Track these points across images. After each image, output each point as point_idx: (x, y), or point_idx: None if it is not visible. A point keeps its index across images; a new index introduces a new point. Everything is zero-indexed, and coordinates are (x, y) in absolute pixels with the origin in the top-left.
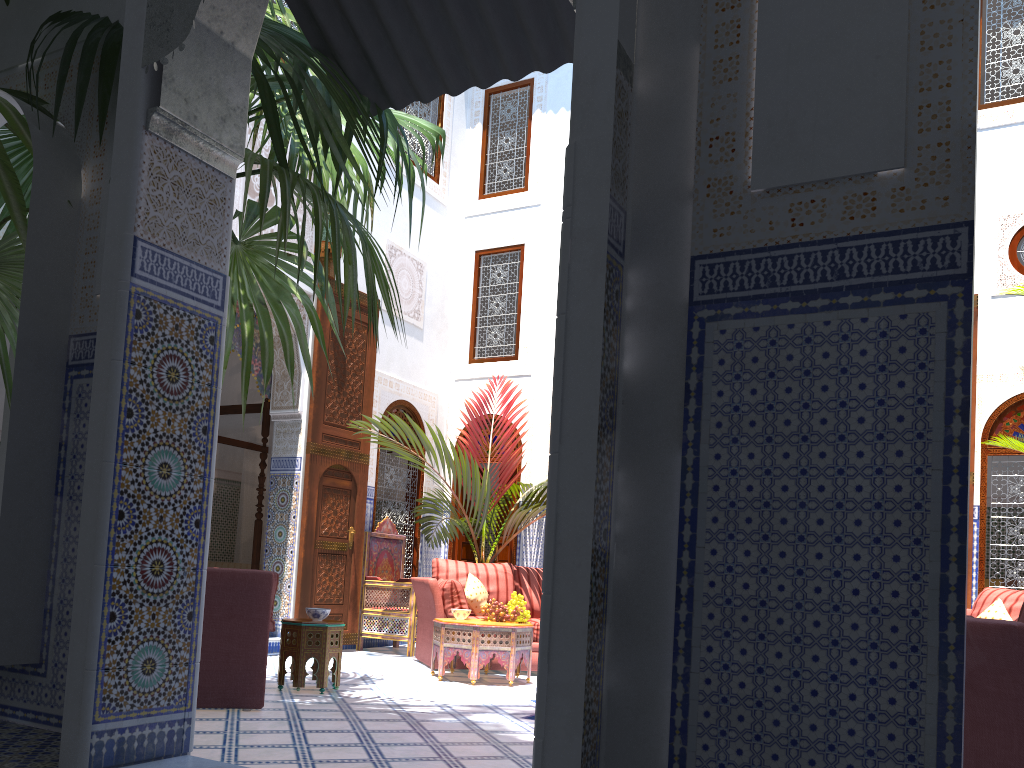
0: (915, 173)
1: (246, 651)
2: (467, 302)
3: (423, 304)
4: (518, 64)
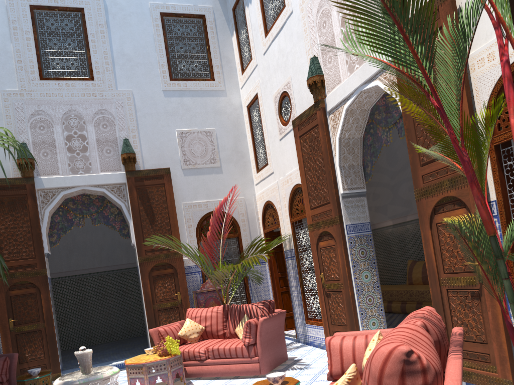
0: None
1: None
2: (250, 138)
3: (217, 152)
4: None
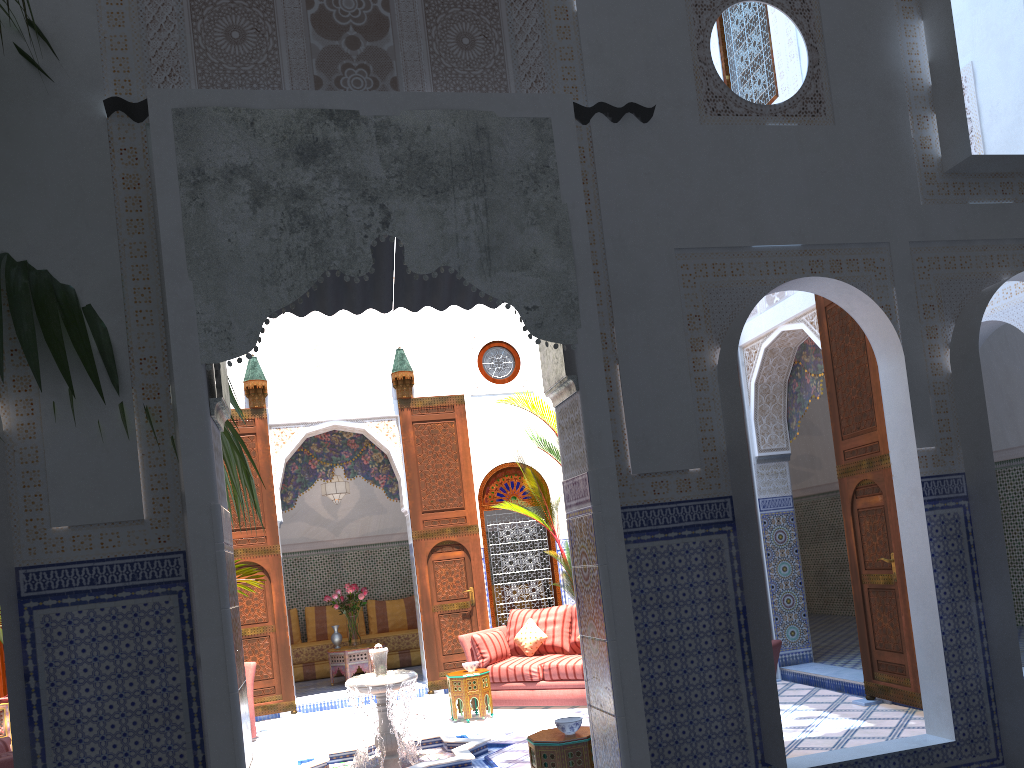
0: (705, 471)
1: None
2: None
3: None
4: (335, 305)
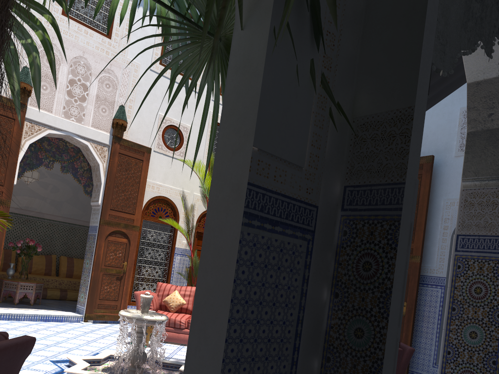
0: None
1: None
2: None
3: None
4: None
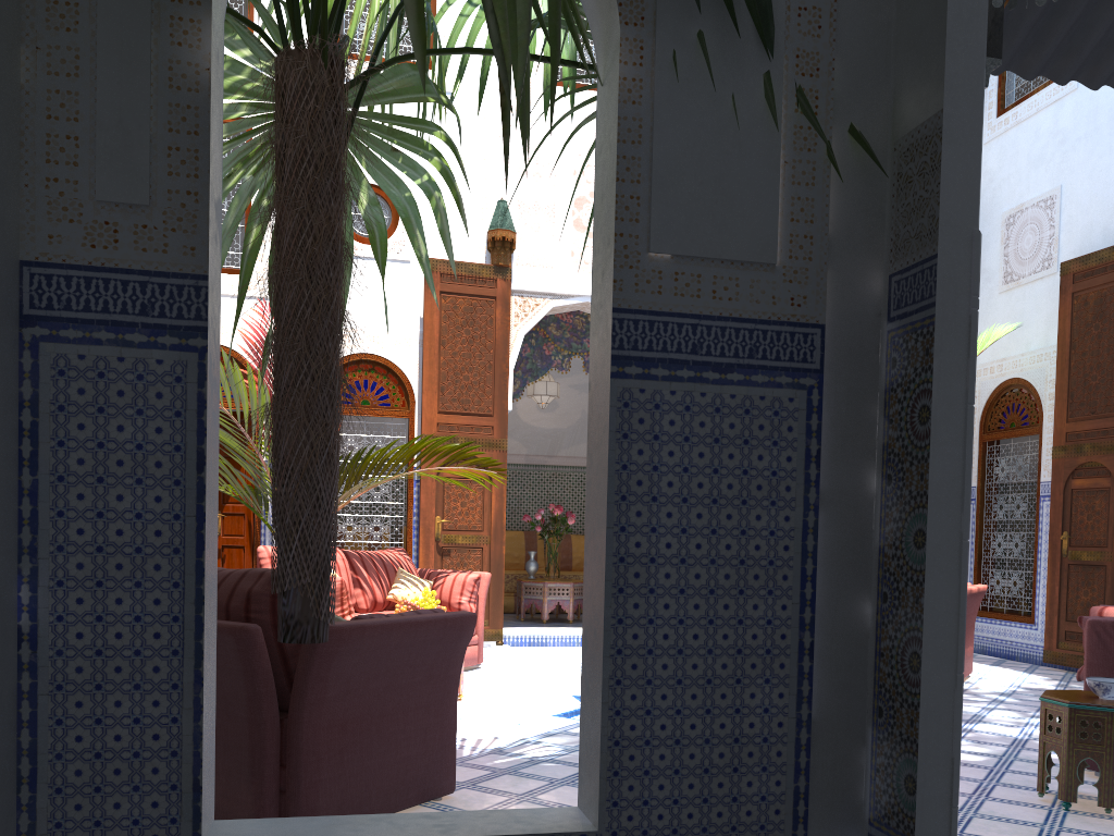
0: None
1: (440, 722)
2: None
3: None
4: None
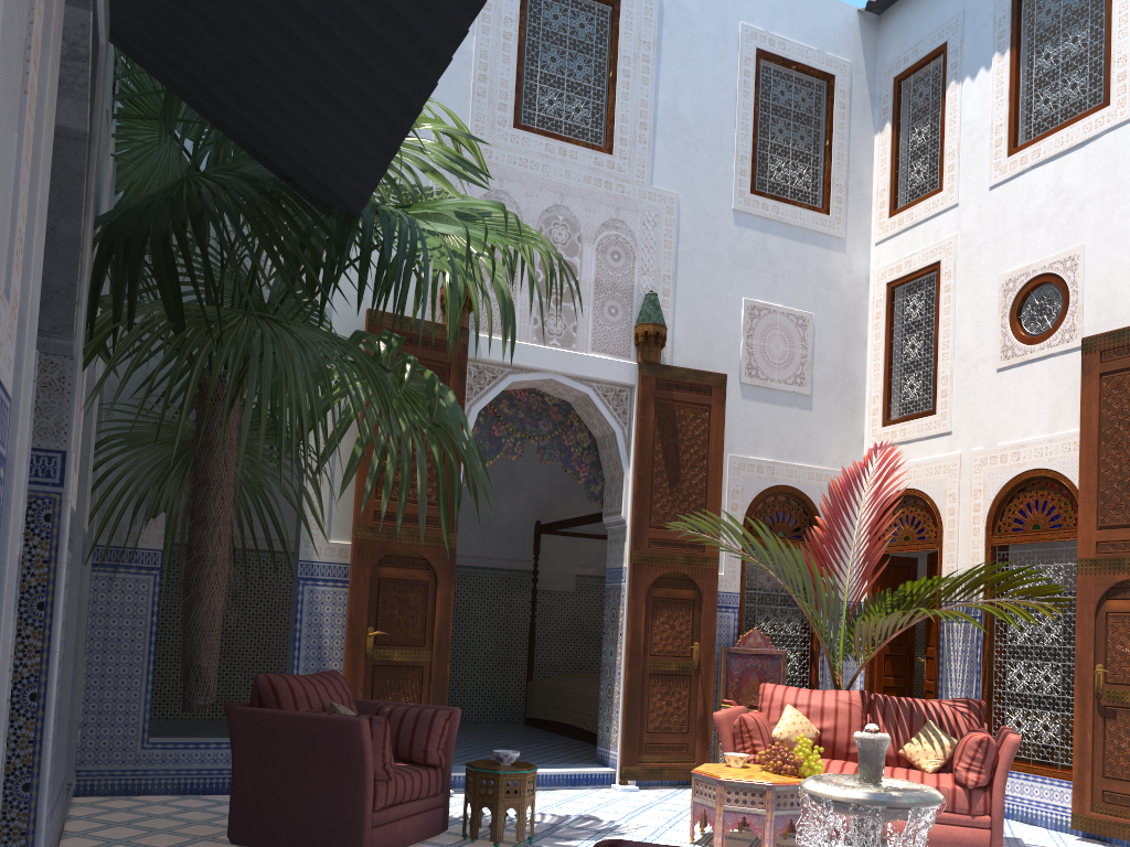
0: None
1: (347, 801)
2: (879, 350)
3: (809, 365)
4: (389, 130)
